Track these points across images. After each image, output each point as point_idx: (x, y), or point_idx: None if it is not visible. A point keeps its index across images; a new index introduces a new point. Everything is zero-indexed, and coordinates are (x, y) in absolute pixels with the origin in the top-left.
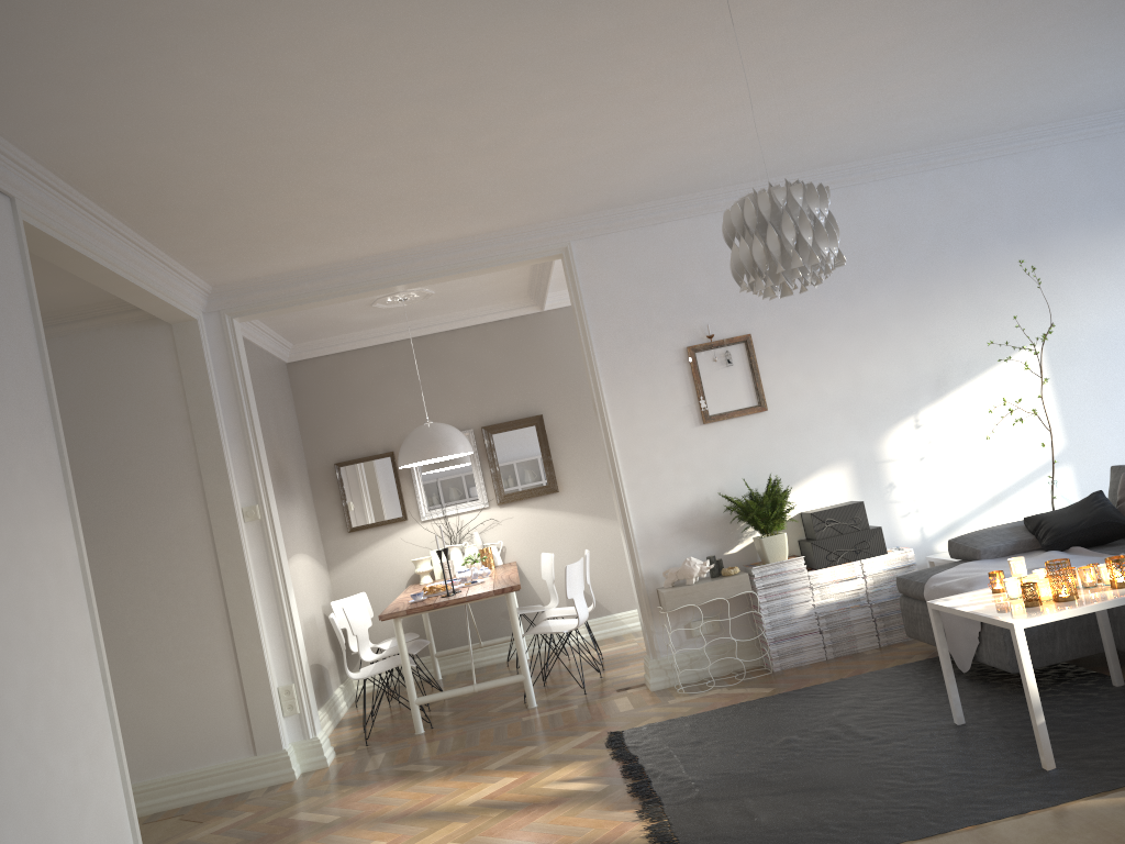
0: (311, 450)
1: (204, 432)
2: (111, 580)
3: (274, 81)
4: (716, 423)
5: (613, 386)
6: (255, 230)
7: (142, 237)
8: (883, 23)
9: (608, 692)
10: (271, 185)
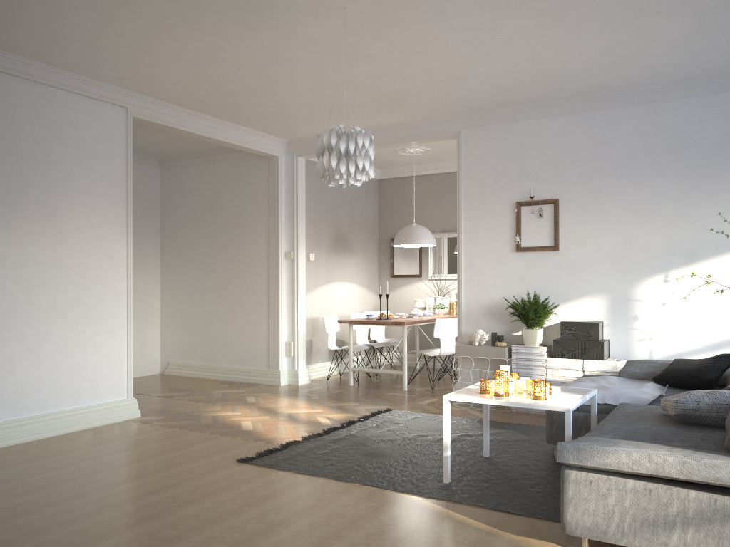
0: (382, 228)
1: (273, 212)
2: (231, 274)
3: (187, 63)
4: (525, 253)
5: (468, 219)
6: (271, 117)
7: (220, 119)
8: (510, 15)
9: (439, 395)
10: (249, 99)
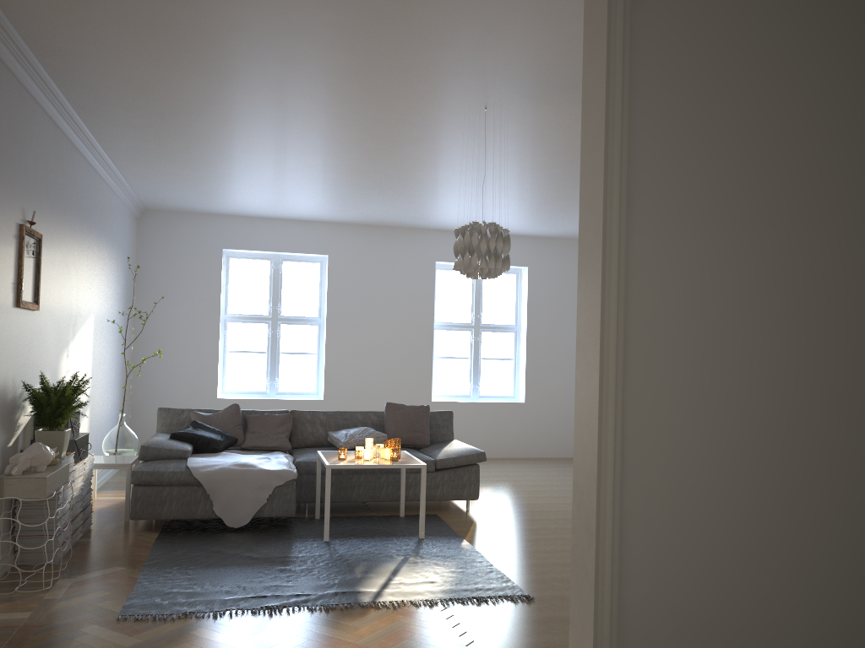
0: None
1: None
2: None
3: None
4: (20, 310)
5: None
6: None
7: None
8: (366, 135)
9: None
10: None
